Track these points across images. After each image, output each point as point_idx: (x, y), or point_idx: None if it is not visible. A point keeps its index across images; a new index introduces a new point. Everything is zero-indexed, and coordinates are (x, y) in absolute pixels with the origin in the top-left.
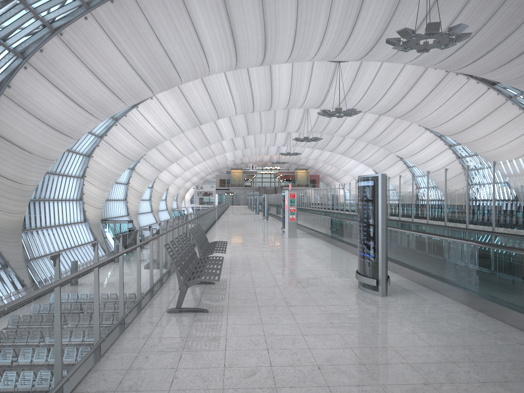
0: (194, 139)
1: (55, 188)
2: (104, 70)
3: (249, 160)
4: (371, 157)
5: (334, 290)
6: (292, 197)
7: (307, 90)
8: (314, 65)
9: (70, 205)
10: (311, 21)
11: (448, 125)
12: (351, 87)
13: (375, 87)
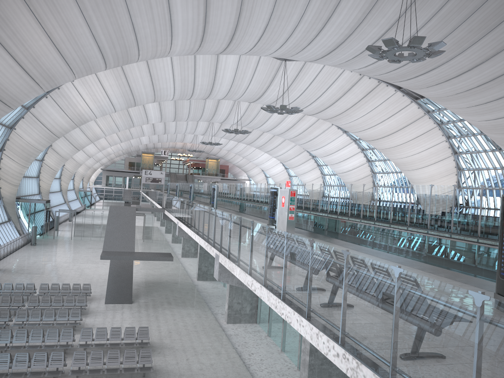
0: (119, 120)
1: None
2: (63, 36)
3: (162, 145)
4: (286, 154)
5: None
6: (292, 195)
7: (248, 84)
8: (261, 60)
9: None
10: (284, 17)
11: (370, 131)
12: (291, 86)
13: (312, 88)
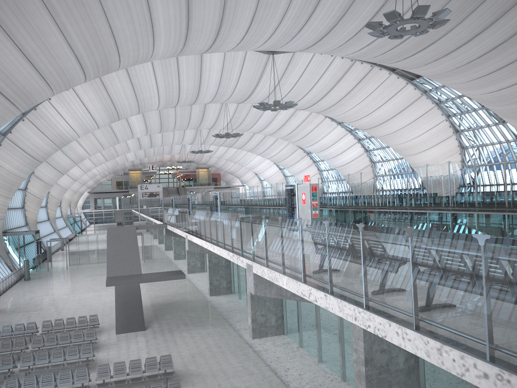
0: (102, 138)
1: None
2: (35, 48)
3: (149, 160)
4: (279, 153)
5: None
6: (314, 190)
7: (236, 83)
8: (247, 57)
9: None
10: (272, 4)
11: (367, 119)
12: (281, 81)
13: (303, 81)
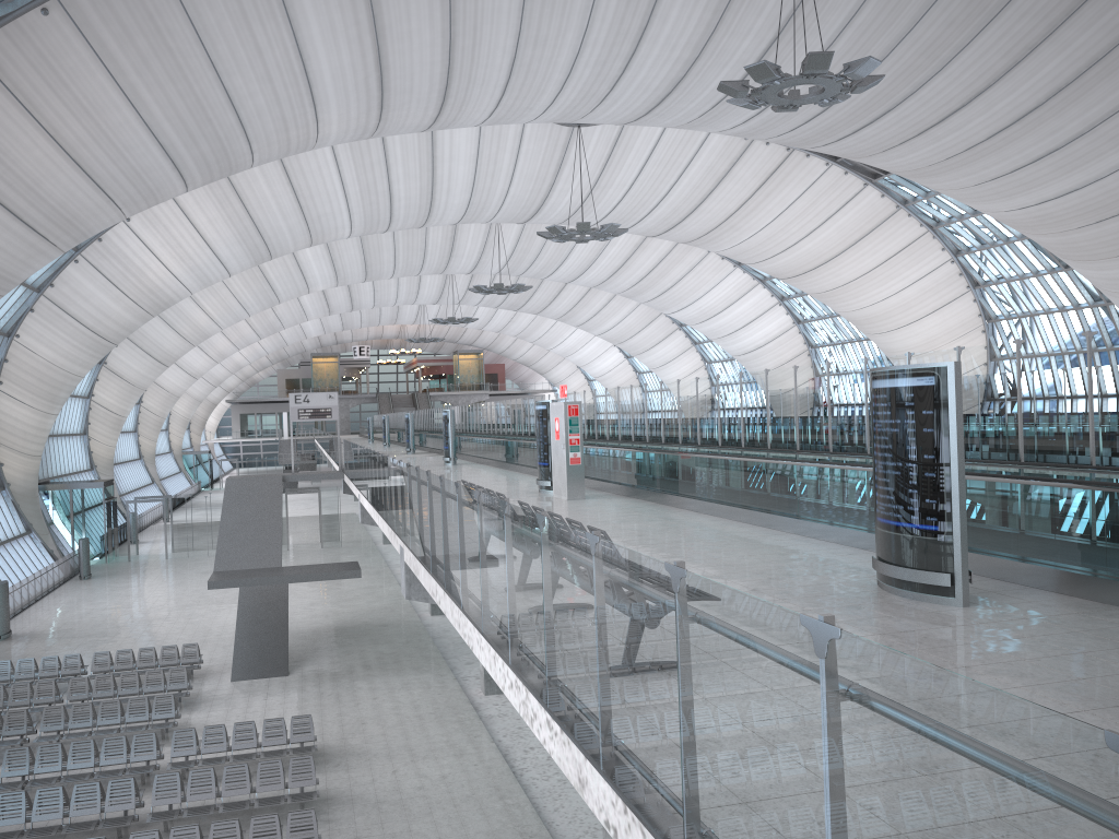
0: (245, 292)
1: None
2: (82, 134)
3: (353, 335)
4: (621, 325)
5: (853, 601)
6: (573, 414)
7: (508, 185)
8: (527, 132)
9: None
10: (548, 39)
11: (786, 258)
12: (600, 180)
13: (648, 179)
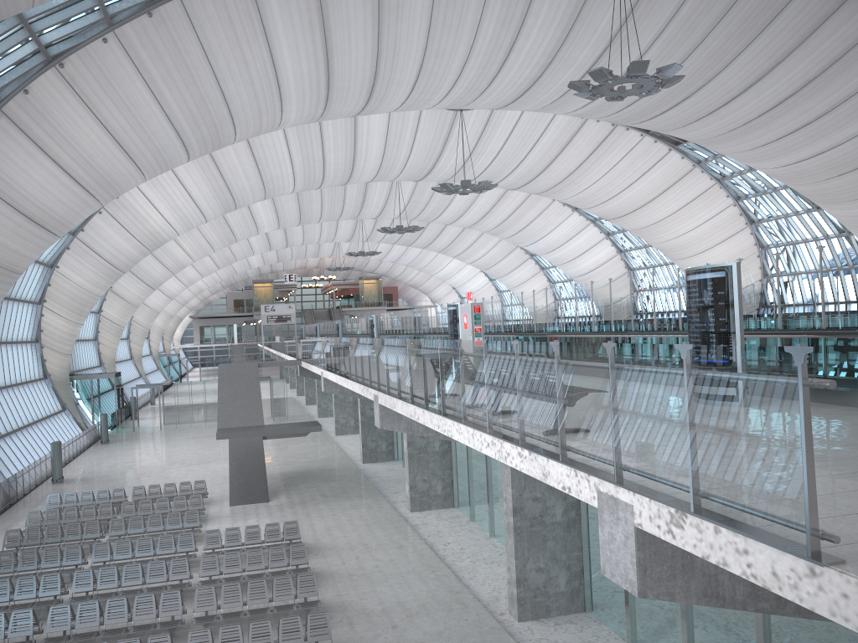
0: (212, 234)
1: (4, 321)
2: (124, 123)
3: (284, 266)
4: (487, 256)
5: None
6: (476, 312)
7: (408, 153)
8: (423, 115)
9: (23, 352)
10: (445, 51)
11: (612, 204)
12: (476, 148)
13: (510, 148)
